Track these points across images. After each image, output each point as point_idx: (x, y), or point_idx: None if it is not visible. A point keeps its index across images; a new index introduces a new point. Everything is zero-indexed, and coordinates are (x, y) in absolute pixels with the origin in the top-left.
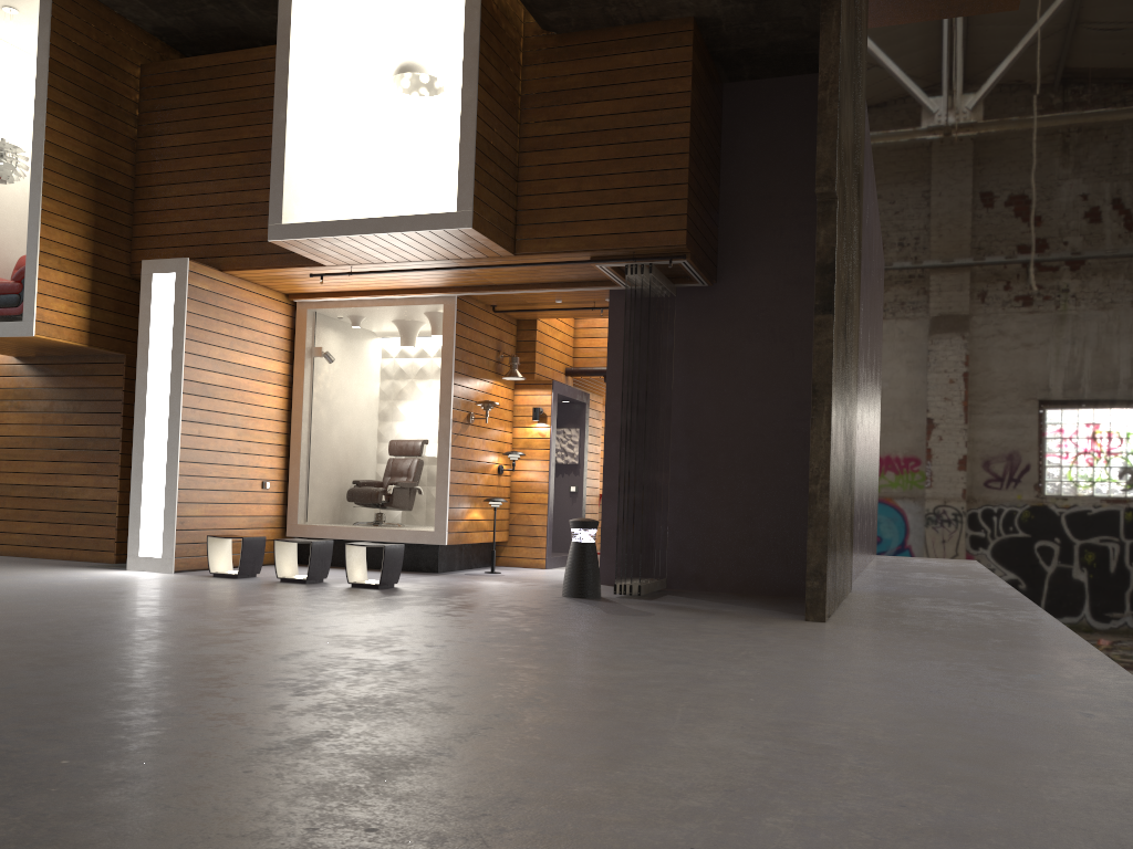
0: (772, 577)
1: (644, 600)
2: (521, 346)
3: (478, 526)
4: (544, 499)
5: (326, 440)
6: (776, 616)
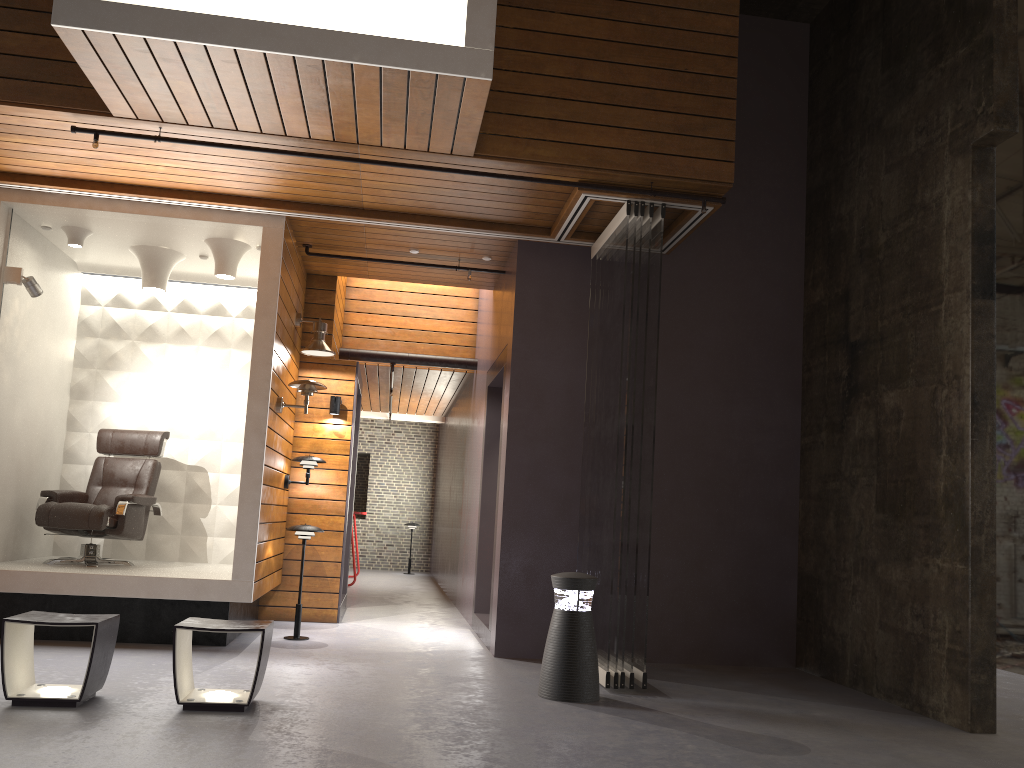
0: (730, 641)
1: (665, 698)
2: (312, 310)
3: (269, 567)
4: (340, 524)
5: (7, 423)
6: (905, 723)
